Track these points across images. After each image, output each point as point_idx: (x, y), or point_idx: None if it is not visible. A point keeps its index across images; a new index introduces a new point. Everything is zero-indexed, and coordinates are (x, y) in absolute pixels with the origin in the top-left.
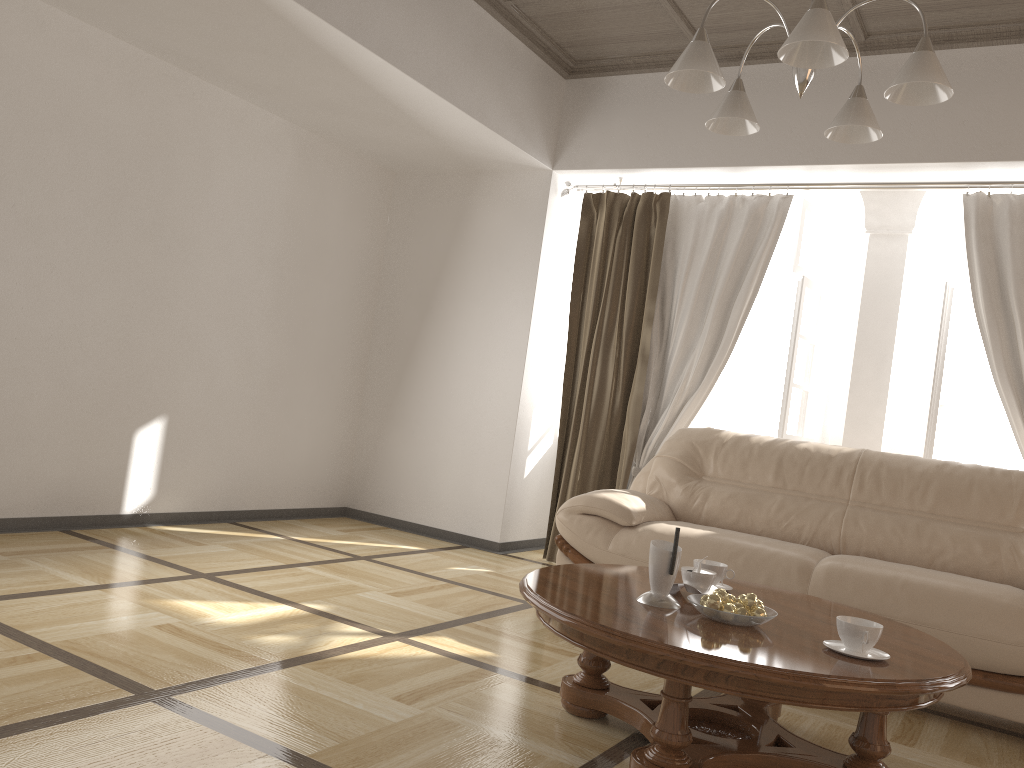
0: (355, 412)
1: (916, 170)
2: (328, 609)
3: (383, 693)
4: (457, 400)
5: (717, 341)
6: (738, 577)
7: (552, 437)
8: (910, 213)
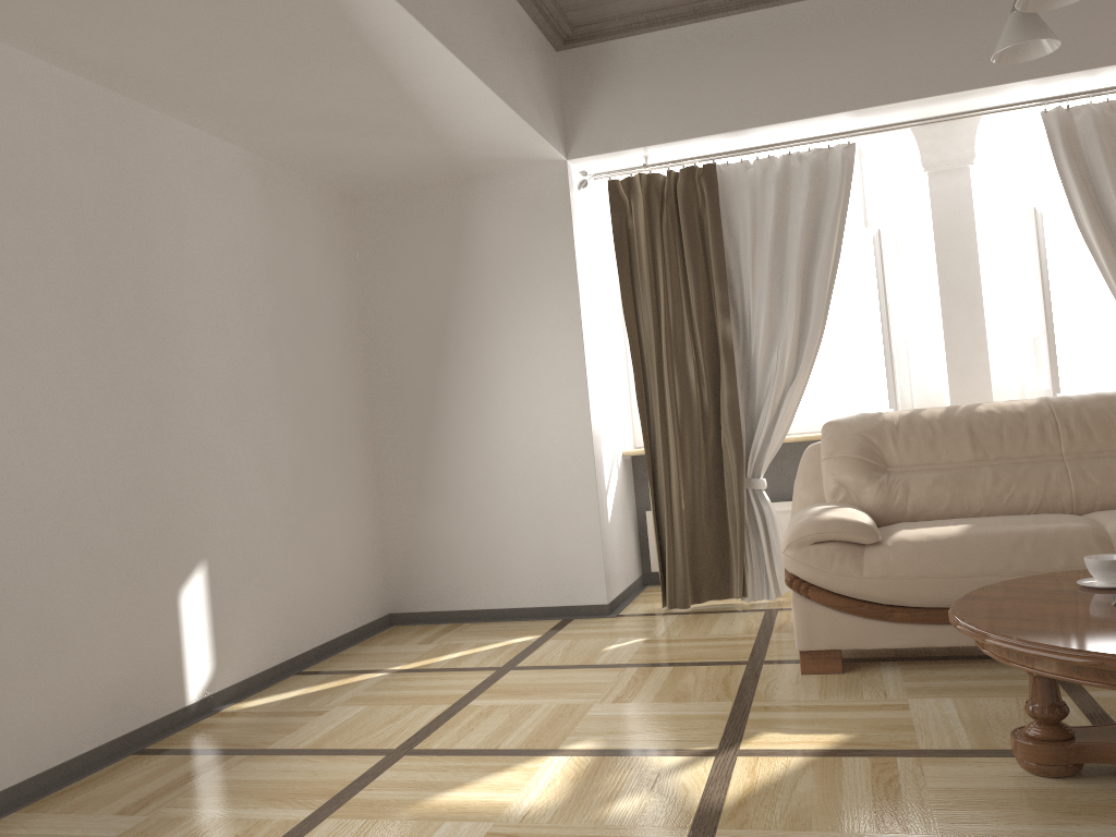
0: (375, 497)
1: (990, 94)
2: (600, 744)
3: (859, 829)
4: (510, 452)
5: (803, 319)
6: (1032, 566)
7: (616, 469)
8: (968, 143)
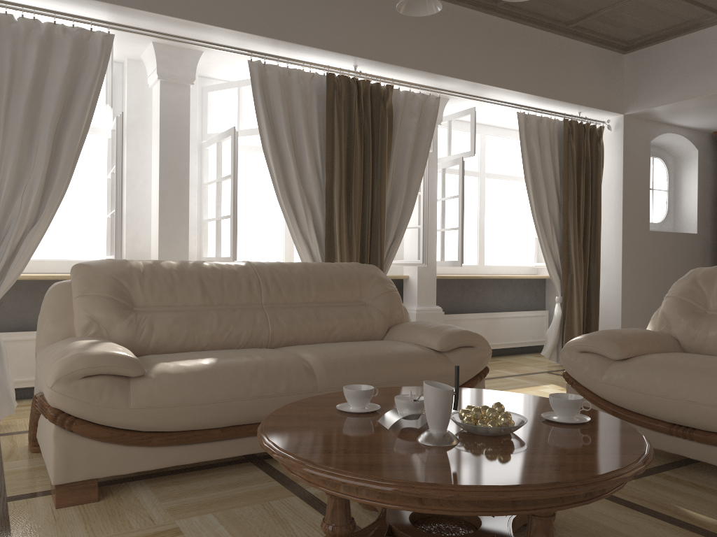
0: None
1: (219, 34)
2: None
3: None
4: None
5: (50, 171)
6: (264, 391)
7: None
8: (192, 68)
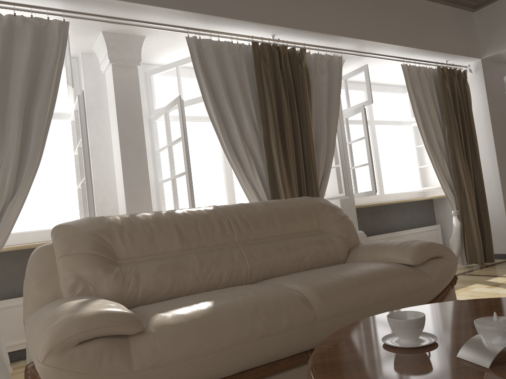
0: None
1: (160, 15)
2: None
3: None
4: None
5: (23, 147)
6: (268, 330)
7: None
8: (137, 51)
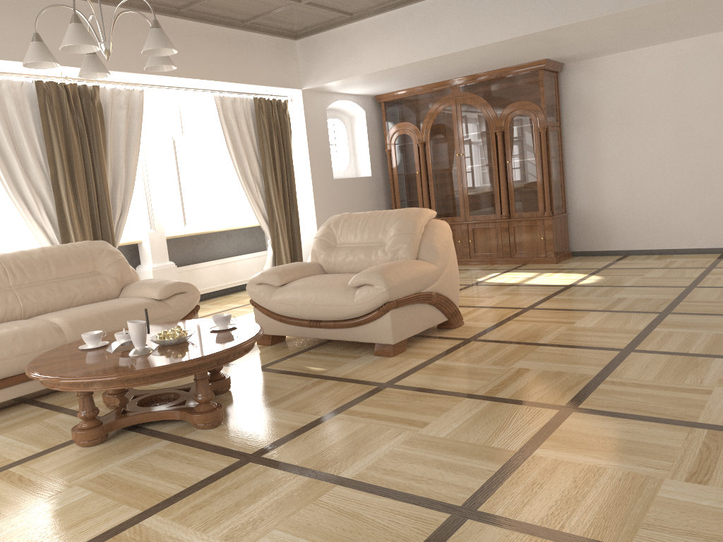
0: None
1: None
2: None
3: (34, 502)
4: None
5: None
6: (25, 350)
7: None
8: None
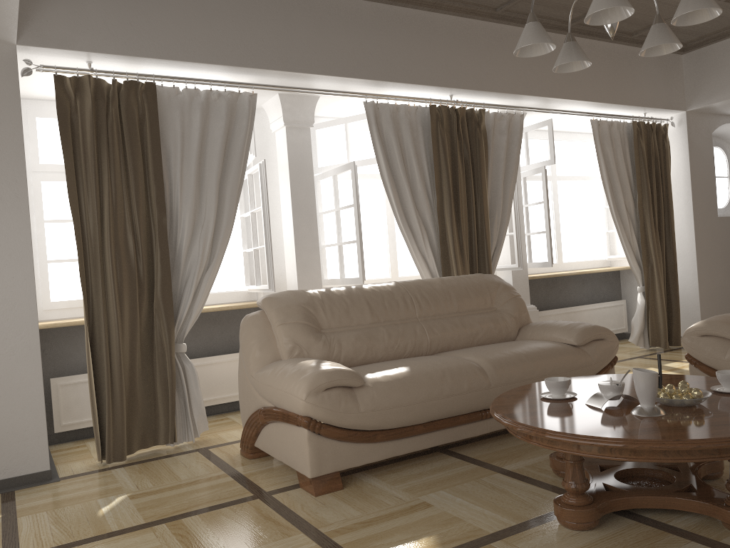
0: None
1: (340, 82)
2: None
3: None
4: None
5: (216, 218)
6: (453, 391)
7: None
8: (310, 112)
